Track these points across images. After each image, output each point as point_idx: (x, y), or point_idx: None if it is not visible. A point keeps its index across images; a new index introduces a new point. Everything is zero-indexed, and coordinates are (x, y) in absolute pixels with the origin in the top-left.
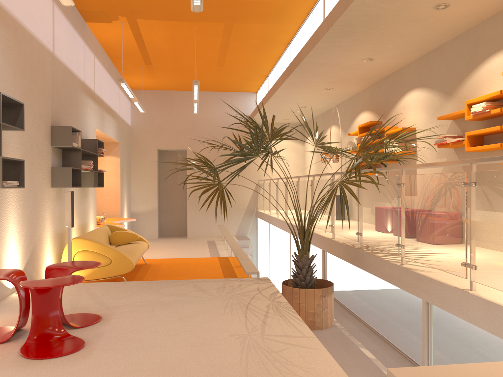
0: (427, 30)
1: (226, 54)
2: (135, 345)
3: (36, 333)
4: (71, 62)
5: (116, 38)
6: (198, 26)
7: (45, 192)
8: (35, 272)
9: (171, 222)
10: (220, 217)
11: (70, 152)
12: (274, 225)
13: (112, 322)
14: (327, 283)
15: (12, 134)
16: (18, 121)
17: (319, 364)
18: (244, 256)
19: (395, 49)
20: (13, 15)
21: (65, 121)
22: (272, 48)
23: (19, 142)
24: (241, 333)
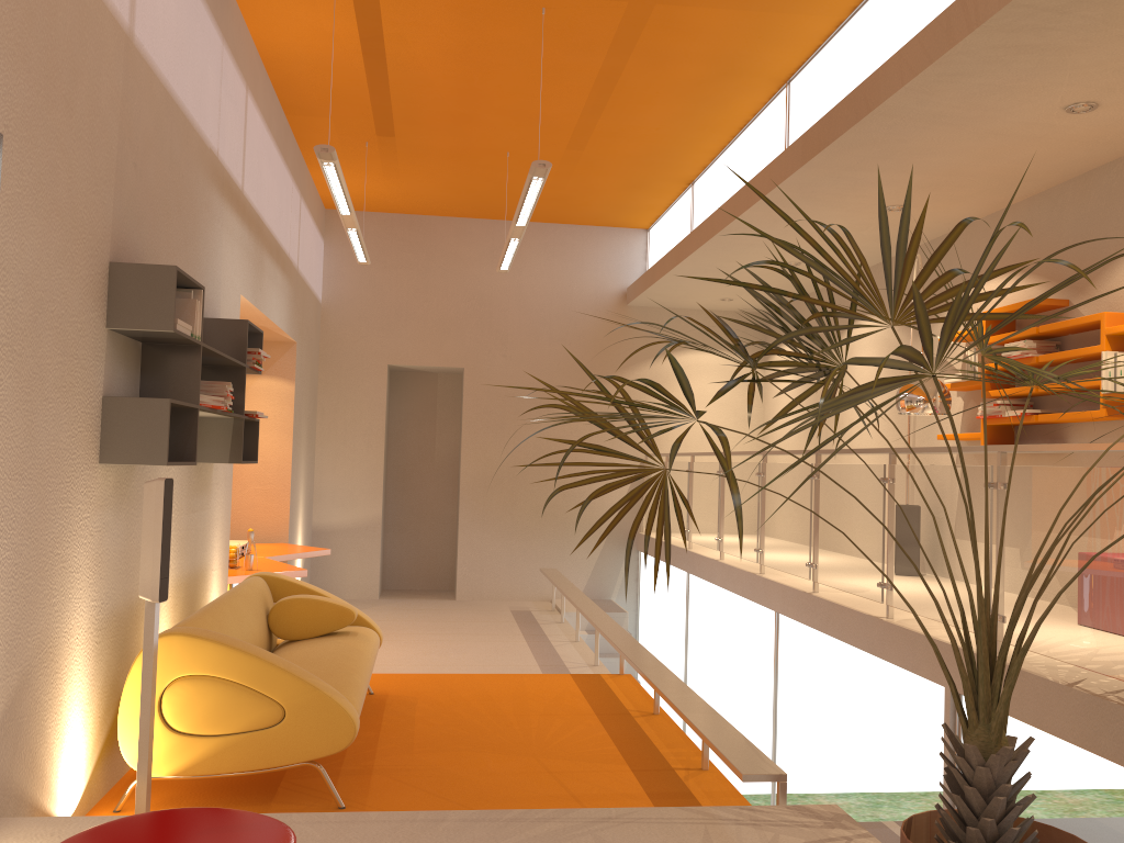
0: None
1: (602, 109)
2: None
3: None
4: (183, 82)
5: (311, 44)
6: (549, 12)
7: (77, 478)
8: (23, 764)
9: (412, 555)
10: (544, 547)
11: (168, 352)
12: (709, 579)
13: None
14: (1056, 840)
15: None
16: None
17: None
18: (687, 694)
19: None
20: None
21: (155, 254)
22: (734, 95)
23: None
24: None
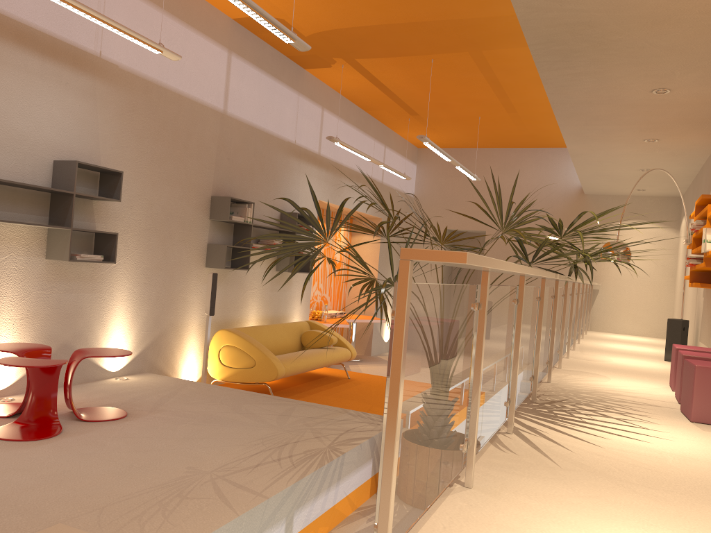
0: (709, 33)
1: (505, 94)
2: (87, 449)
3: (27, 414)
4: (265, 119)
5: (351, 84)
6: (436, 60)
7: (192, 271)
8: (162, 361)
9: None
10: None
11: (242, 227)
12: None
13: (122, 424)
14: None
15: (129, 204)
16: (116, 191)
17: (191, 525)
18: None
19: (690, 70)
20: (144, 76)
21: (243, 190)
22: None
23: (144, 214)
24: (205, 468)
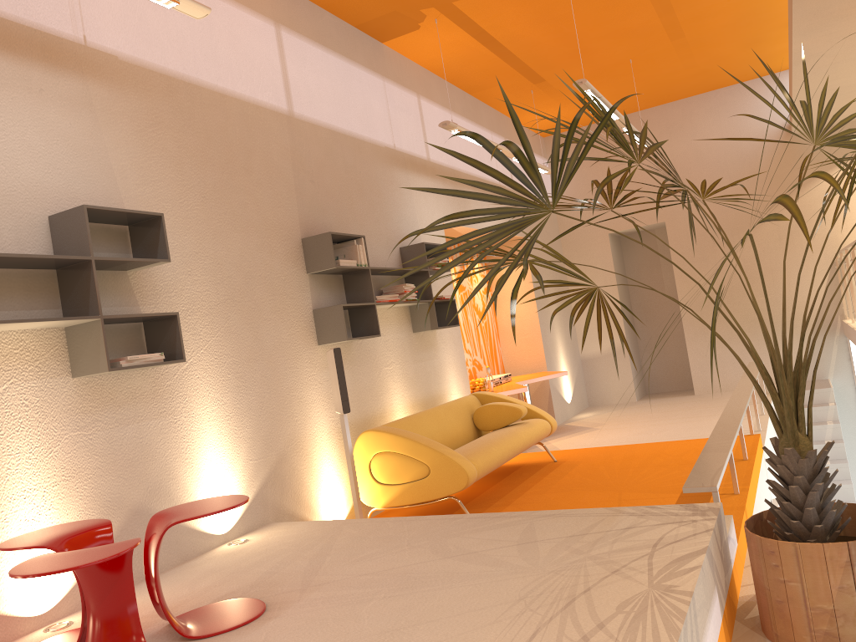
0: None
1: (671, 6)
2: None
3: None
4: (347, 119)
5: (449, 52)
6: None
7: (301, 355)
8: (291, 499)
9: (663, 367)
10: (759, 345)
11: (355, 276)
12: None
13: (263, 629)
14: None
15: (185, 269)
16: (159, 247)
17: None
18: (724, 440)
19: None
20: (161, 70)
21: (343, 224)
22: None
23: (211, 280)
24: None
